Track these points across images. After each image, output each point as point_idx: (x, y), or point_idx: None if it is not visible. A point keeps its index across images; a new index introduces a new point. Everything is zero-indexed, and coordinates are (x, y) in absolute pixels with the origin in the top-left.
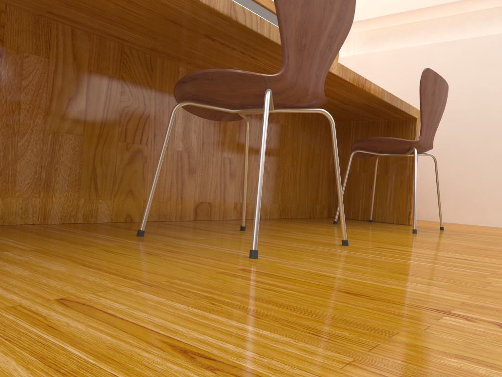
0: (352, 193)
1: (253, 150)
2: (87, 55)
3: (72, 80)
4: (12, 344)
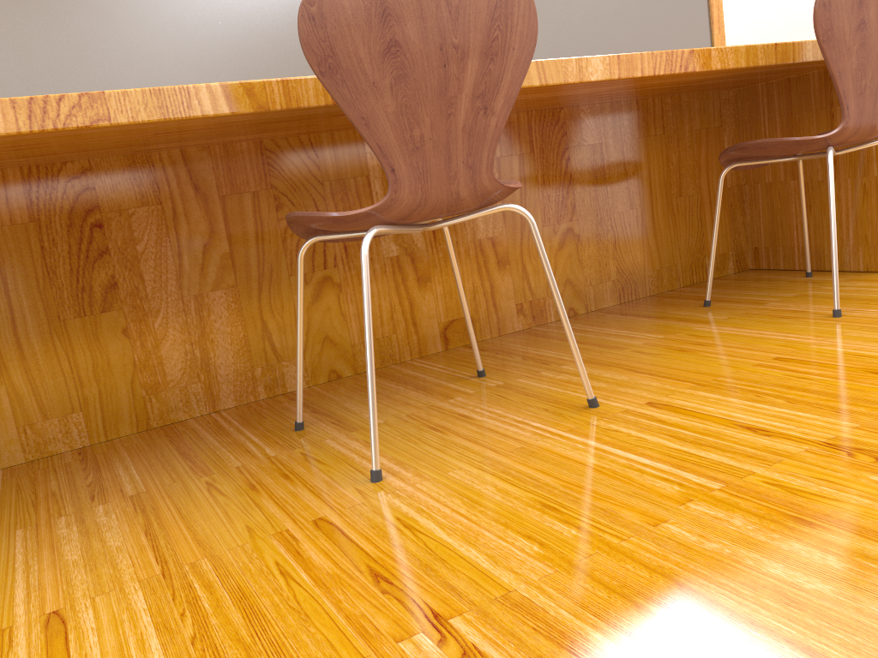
0: (778, 222)
1: (538, 210)
2: (212, 177)
3: (201, 219)
4: None
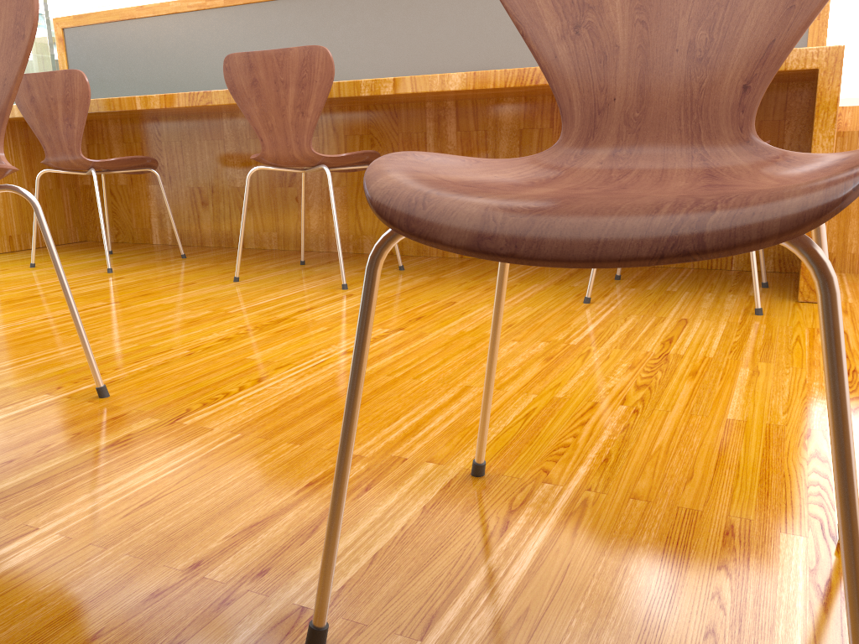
0: None
1: None
2: (341, 124)
3: (334, 147)
4: (78, 281)
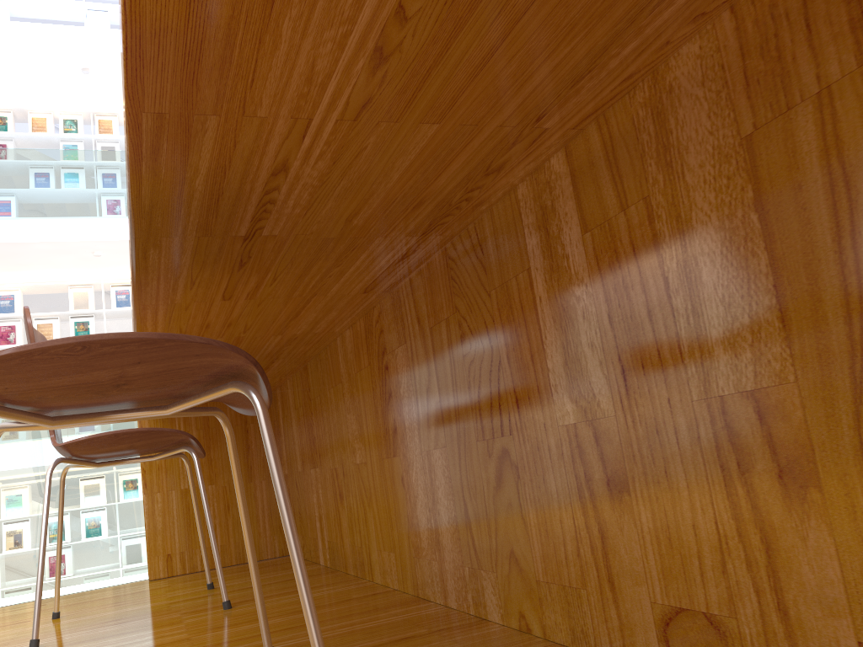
0: None
1: None
2: (424, 306)
3: (423, 358)
4: None
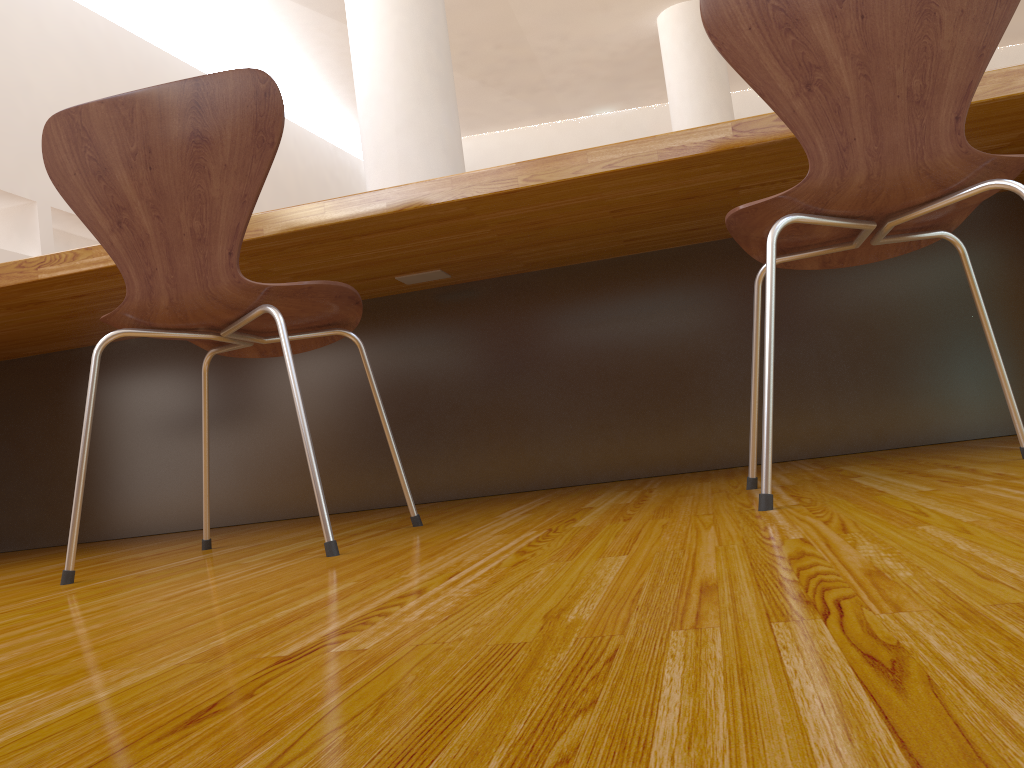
0: None
1: None
2: None
3: None
4: None
